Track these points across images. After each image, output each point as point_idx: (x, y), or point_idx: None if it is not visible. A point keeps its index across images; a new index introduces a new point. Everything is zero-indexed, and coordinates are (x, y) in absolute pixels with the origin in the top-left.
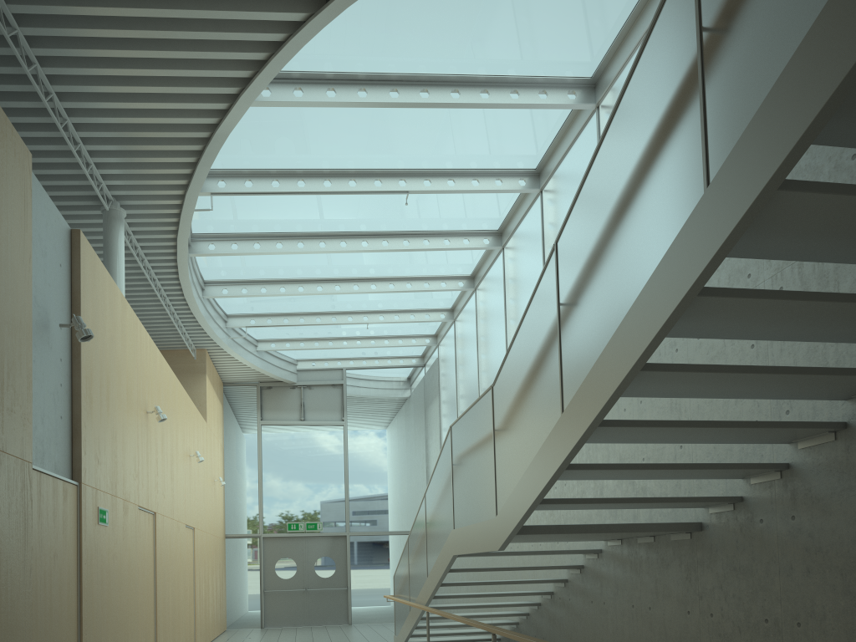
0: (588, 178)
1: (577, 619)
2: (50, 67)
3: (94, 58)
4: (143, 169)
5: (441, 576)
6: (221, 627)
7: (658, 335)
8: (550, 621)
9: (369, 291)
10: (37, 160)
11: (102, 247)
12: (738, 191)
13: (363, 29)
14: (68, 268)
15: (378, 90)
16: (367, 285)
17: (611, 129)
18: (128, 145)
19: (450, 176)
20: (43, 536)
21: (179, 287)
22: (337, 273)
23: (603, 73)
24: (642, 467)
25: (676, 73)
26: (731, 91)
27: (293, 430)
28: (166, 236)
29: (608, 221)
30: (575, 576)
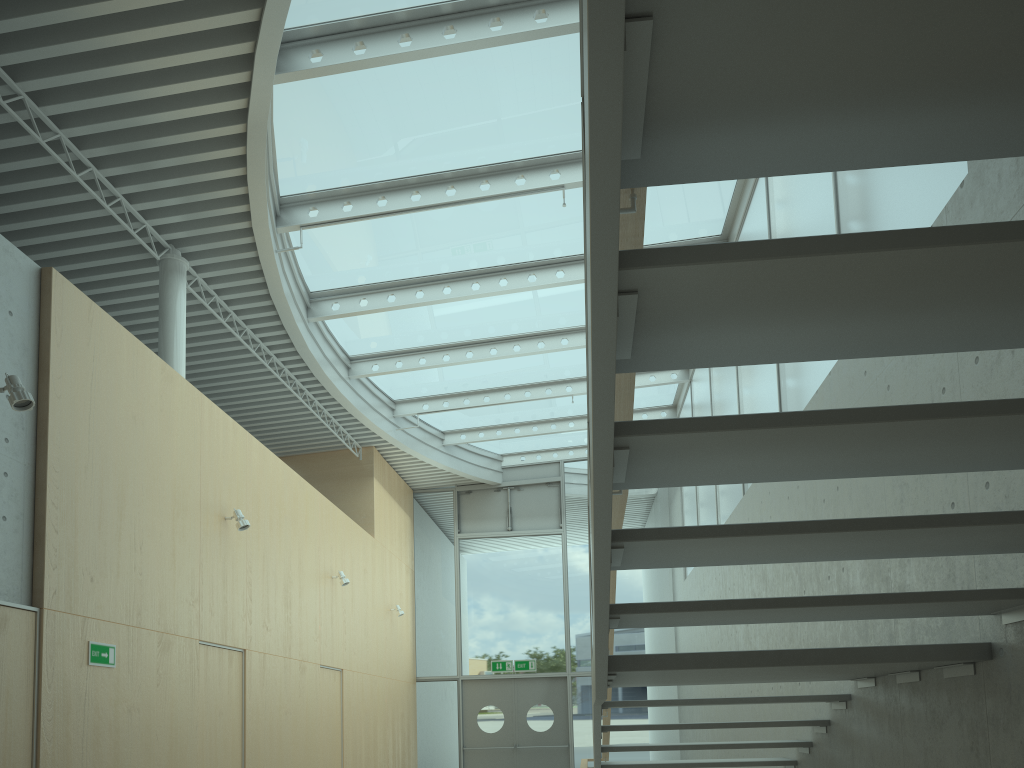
0: None
1: None
2: (1, 54)
3: (52, 31)
4: (185, 195)
5: (594, 737)
6: None
7: (597, 122)
8: None
9: (558, 348)
10: (55, 201)
11: (191, 317)
12: None
13: None
14: (33, 319)
15: (472, 25)
16: (556, 340)
17: None
18: (150, 161)
19: None
20: None
21: (305, 365)
22: (513, 328)
23: None
24: (795, 529)
25: None
26: None
27: (498, 544)
28: (258, 293)
29: None
30: (821, 737)
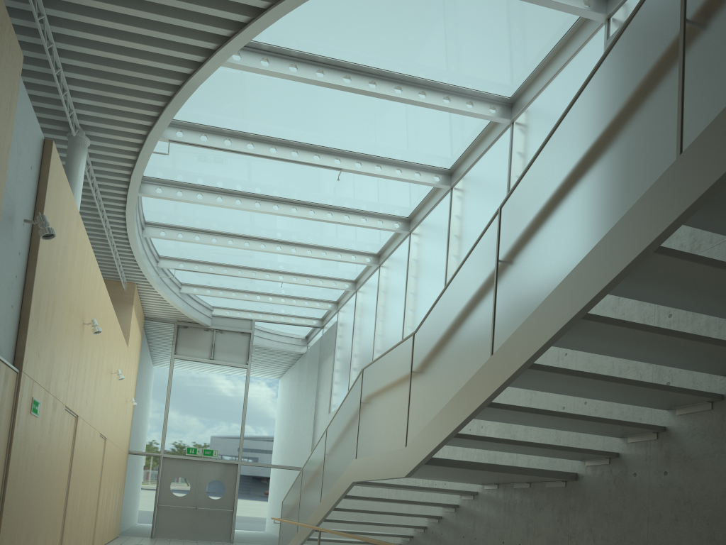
0: (542, 151)
1: None
2: None
3: None
4: (114, 104)
5: (337, 500)
6: (115, 532)
7: (610, 284)
8: None
9: (289, 253)
10: None
11: None
12: (718, 154)
13: (331, 17)
14: (37, 173)
15: (333, 74)
16: (288, 248)
17: (573, 109)
18: (104, 78)
19: (378, 163)
20: None
21: (123, 222)
22: (264, 233)
23: (520, 95)
24: (549, 413)
25: (653, 58)
26: (715, 70)
27: (202, 367)
28: (122, 172)
29: (562, 187)
30: (449, 514)
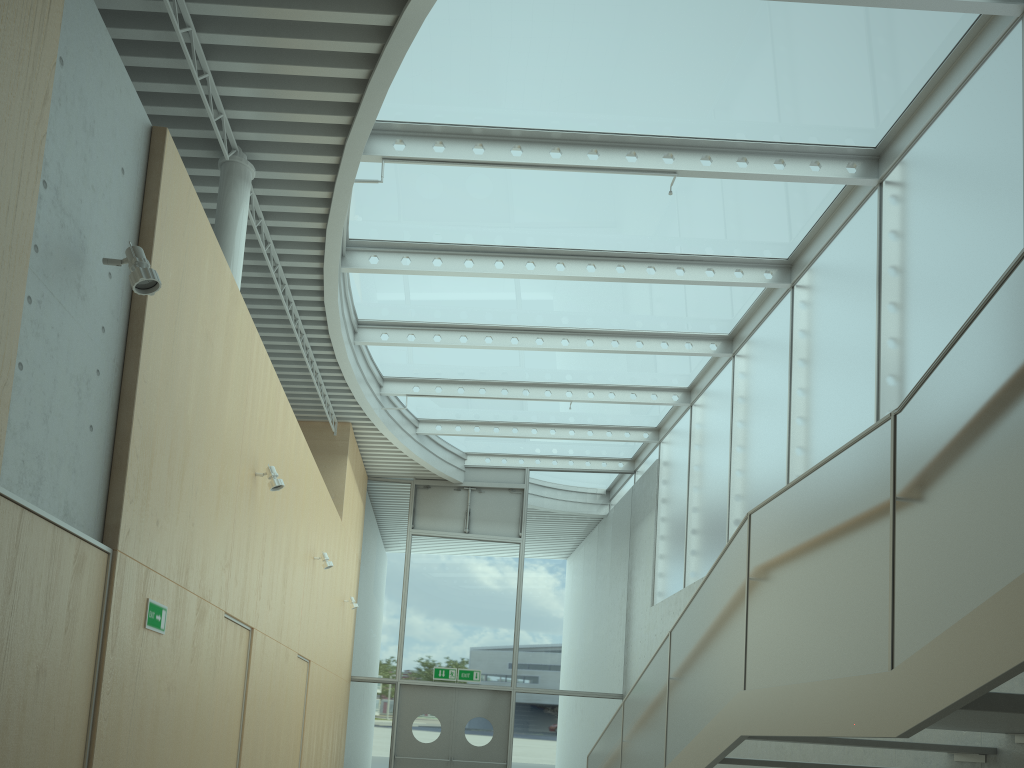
0: None
1: None
2: None
3: None
4: (285, 89)
5: None
6: None
7: None
8: None
9: (582, 348)
10: (125, 60)
11: None
12: None
13: None
14: (139, 186)
15: None
16: (581, 340)
17: None
18: (264, 36)
19: (742, 154)
20: (13, 630)
21: (322, 319)
22: (541, 320)
23: None
24: None
25: None
26: None
27: (453, 545)
28: (311, 226)
29: None
30: None
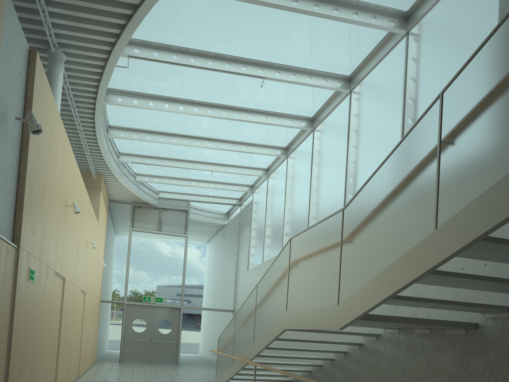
0: (496, 33)
1: (353, 379)
2: None
3: None
4: (84, 23)
5: (269, 342)
6: (93, 360)
7: None
8: (329, 378)
9: (219, 148)
10: None
11: None
12: None
13: None
14: (25, 78)
15: None
16: (218, 144)
17: None
18: (76, 0)
19: (293, 72)
20: None
21: (93, 125)
22: (200, 133)
23: (415, 9)
24: (477, 278)
25: None
26: None
27: (153, 236)
28: (91, 83)
29: None
30: (354, 350)
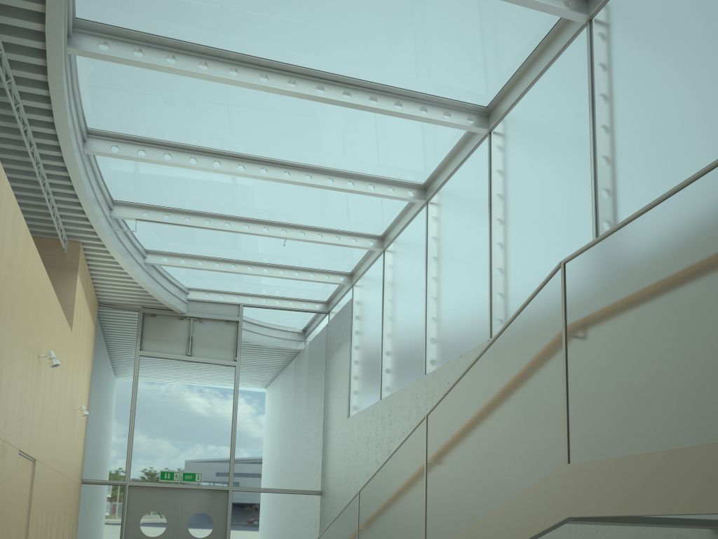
0: None
1: None
2: None
3: None
4: None
5: None
6: None
7: None
8: None
9: (302, 182)
10: None
11: None
12: None
13: None
14: None
15: None
16: (300, 175)
17: None
18: None
19: None
20: None
21: (47, 107)
22: (266, 150)
23: None
24: None
25: None
26: None
27: (177, 366)
28: None
29: None
30: None
